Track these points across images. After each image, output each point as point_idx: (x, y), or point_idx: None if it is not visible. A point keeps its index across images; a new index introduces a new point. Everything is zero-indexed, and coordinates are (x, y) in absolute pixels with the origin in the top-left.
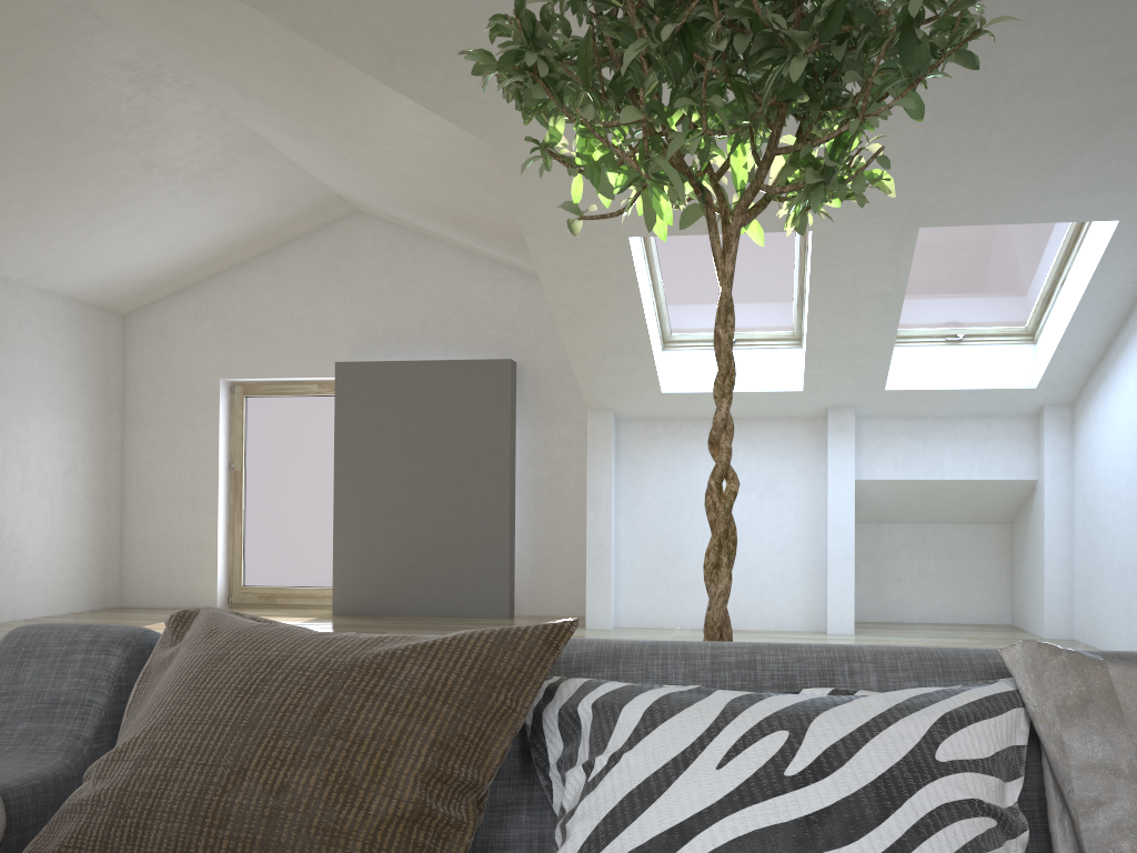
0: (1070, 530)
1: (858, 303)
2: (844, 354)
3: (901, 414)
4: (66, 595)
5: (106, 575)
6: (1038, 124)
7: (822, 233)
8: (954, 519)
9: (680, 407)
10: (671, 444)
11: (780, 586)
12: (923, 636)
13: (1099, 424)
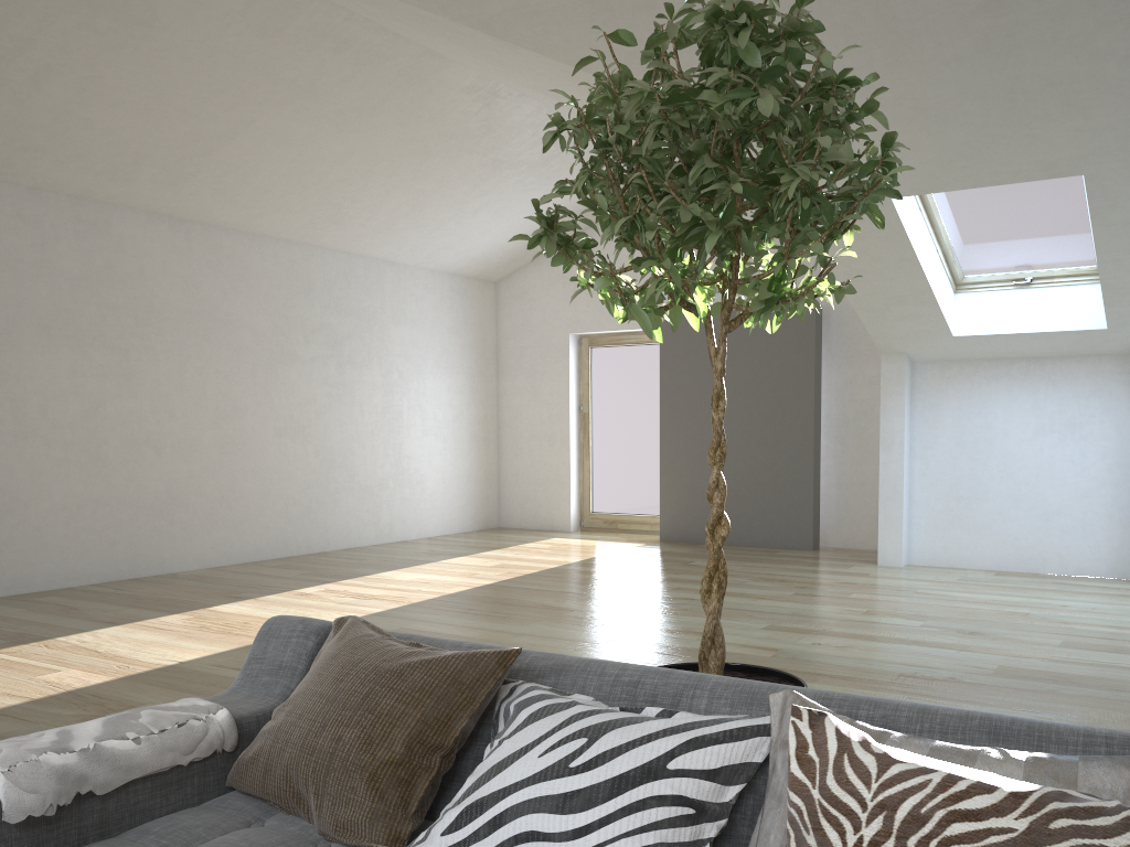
0: None
1: None
2: None
3: None
4: (457, 518)
5: (487, 501)
6: None
7: (1095, 176)
8: None
9: (974, 348)
10: (967, 386)
11: (1081, 531)
12: None
13: None
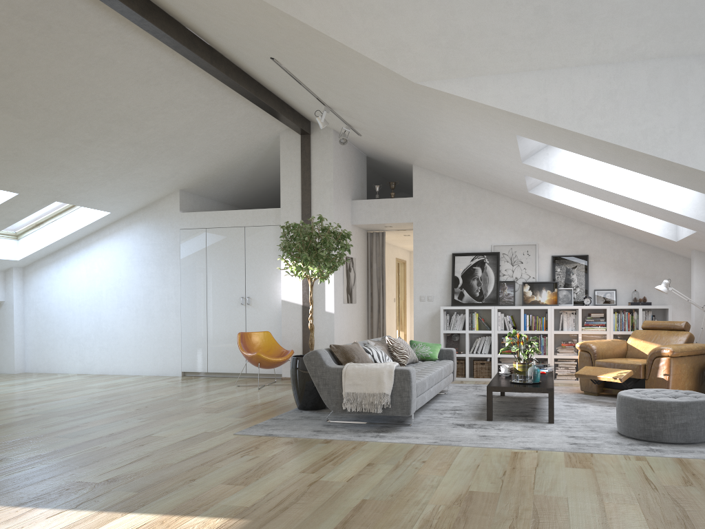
0: (24, 324)
1: None
2: None
3: None
4: None
5: None
6: (123, 184)
7: (21, 195)
8: None
9: None
10: None
11: None
12: None
13: (53, 279)
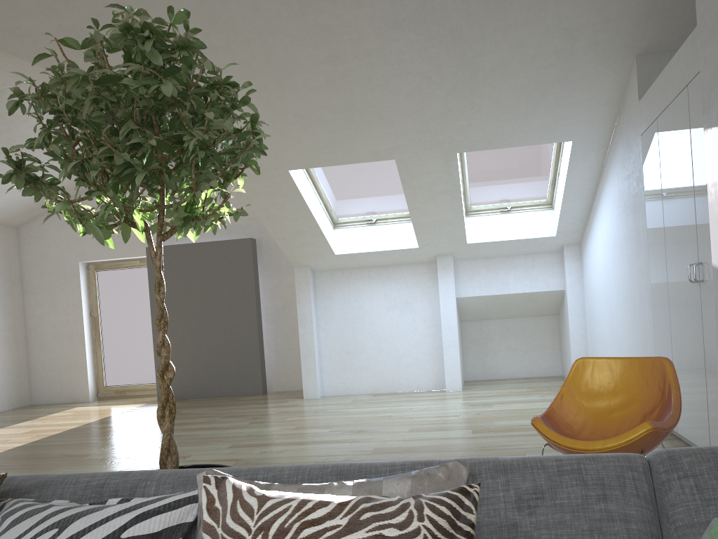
0: (584, 319)
1: (435, 197)
2: (436, 225)
3: (481, 256)
4: None
5: (20, 387)
6: (507, 93)
7: (401, 160)
8: (524, 315)
9: (348, 261)
10: (346, 284)
11: (417, 365)
12: (501, 389)
13: (590, 256)
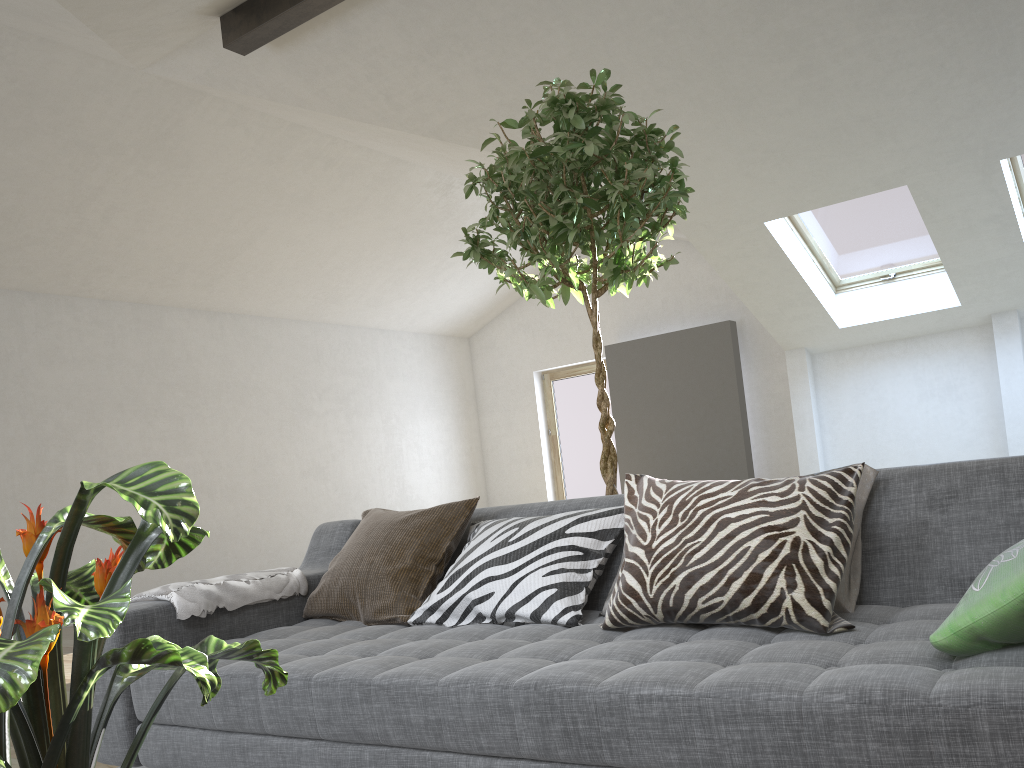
0: None
1: (976, 228)
2: (984, 270)
3: None
4: None
5: None
6: None
7: (916, 184)
8: None
9: (859, 336)
10: (859, 368)
11: None
12: None
13: None
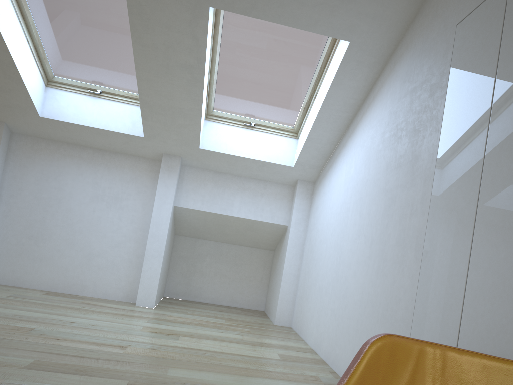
0: (300, 259)
1: (172, 70)
2: (168, 113)
3: (212, 169)
4: None
5: None
6: None
7: None
8: (241, 243)
9: (57, 131)
10: (50, 158)
11: (111, 269)
12: (198, 315)
13: (324, 195)
